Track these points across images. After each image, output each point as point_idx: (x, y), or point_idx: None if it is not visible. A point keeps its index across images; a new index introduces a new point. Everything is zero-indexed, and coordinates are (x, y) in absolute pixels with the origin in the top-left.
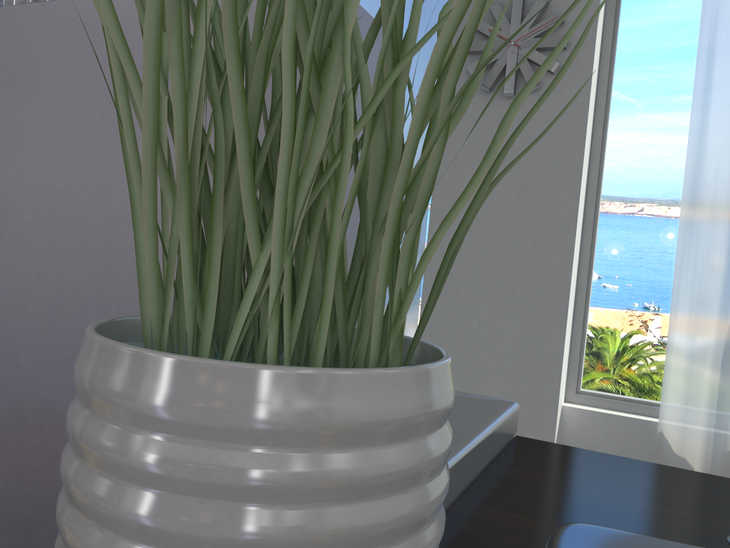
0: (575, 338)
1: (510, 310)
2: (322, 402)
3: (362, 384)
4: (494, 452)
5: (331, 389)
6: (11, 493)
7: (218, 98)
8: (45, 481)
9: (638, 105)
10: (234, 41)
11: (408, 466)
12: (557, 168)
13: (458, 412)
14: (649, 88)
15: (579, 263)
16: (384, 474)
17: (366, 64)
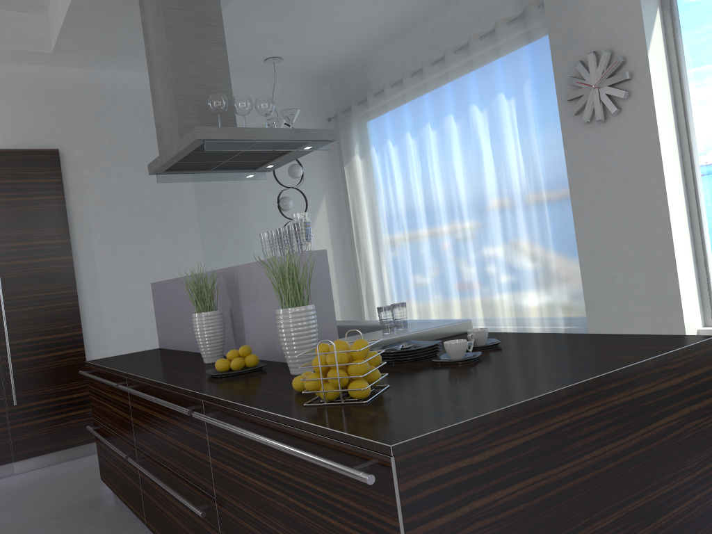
0: (701, 278)
1: (637, 267)
2: (289, 310)
3: (292, 309)
4: (442, 335)
5: (289, 309)
6: None
7: (281, 284)
8: None
9: (707, 94)
10: (277, 282)
11: (299, 315)
12: (645, 161)
13: (434, 324)
14: (711, 79)
15: (691, 222)
16: (296, 316)
17: (300, 273)
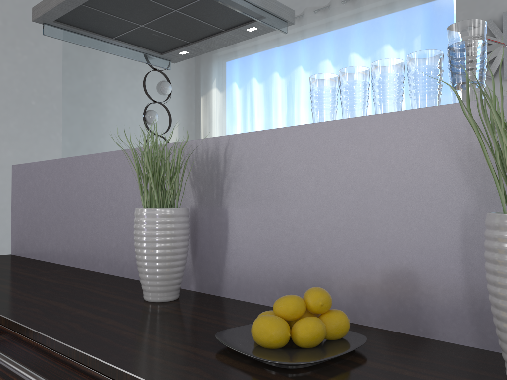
0: None
1: None
2: None
3: None
4: None
5: None
6: (389, 289)
7: None
8: (405, 282)
9: None
10: None
11: None
12: None
13: None
14: None
15: None
16: None
17: None
